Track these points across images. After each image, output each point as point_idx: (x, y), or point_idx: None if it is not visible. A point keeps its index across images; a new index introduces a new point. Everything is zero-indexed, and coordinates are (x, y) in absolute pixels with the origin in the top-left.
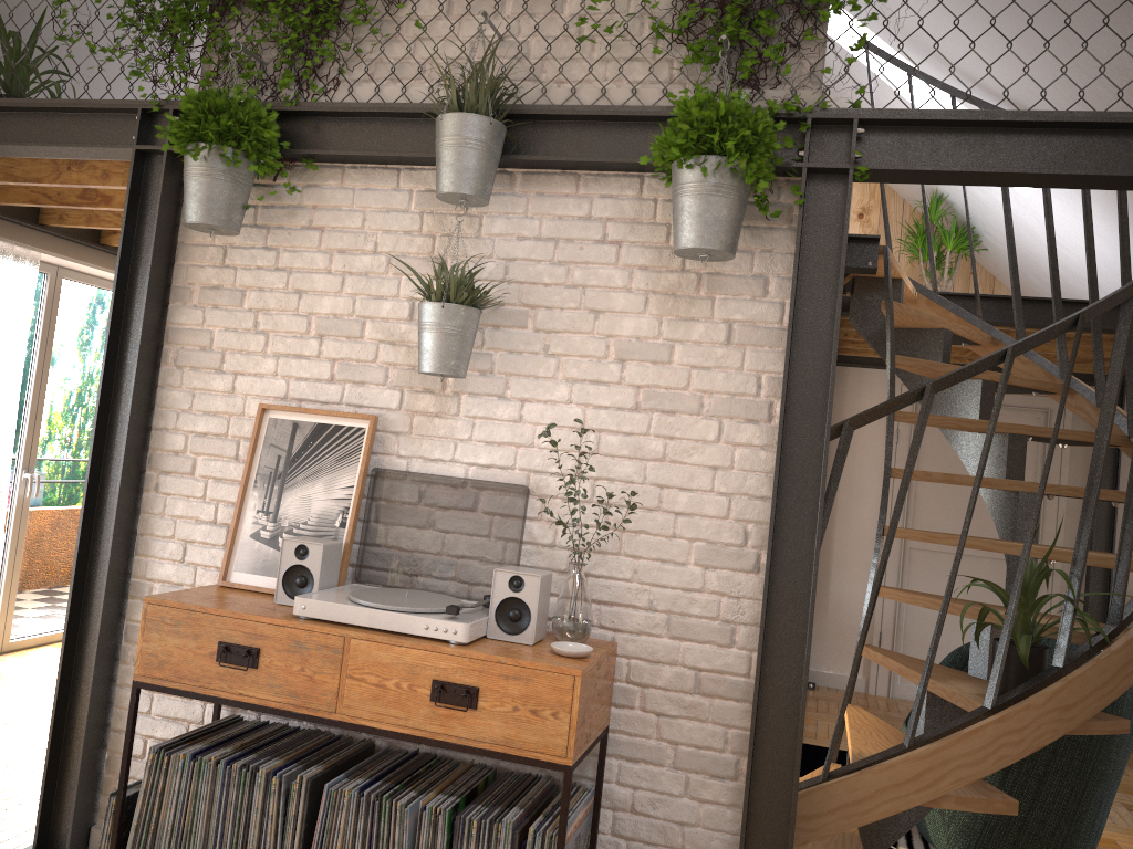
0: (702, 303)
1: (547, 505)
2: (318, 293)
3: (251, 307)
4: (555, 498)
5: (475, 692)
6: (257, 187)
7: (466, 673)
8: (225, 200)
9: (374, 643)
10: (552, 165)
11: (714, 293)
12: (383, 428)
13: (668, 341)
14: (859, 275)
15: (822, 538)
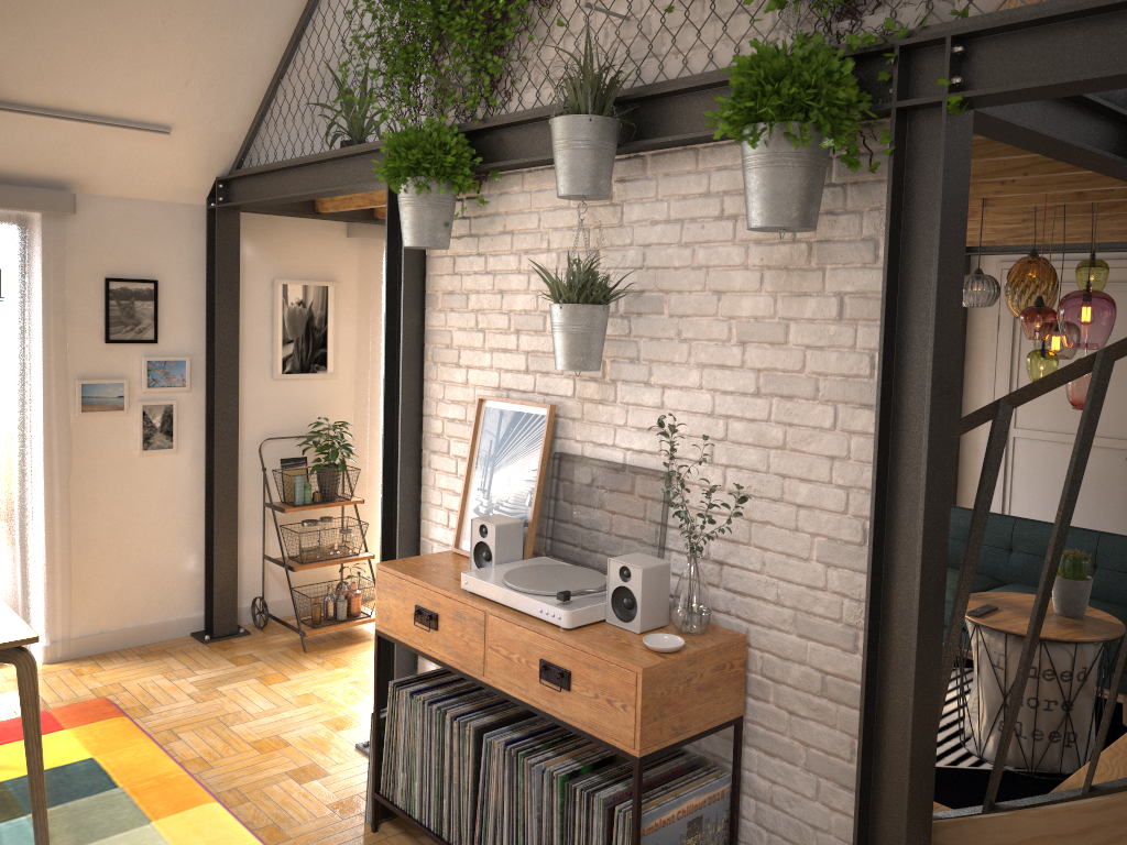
0: (812, 275)
1: (687, 491)
2: (513, 292)
3: (473, 308)
4: (694, 484)
5: (566, 675)
6: (469, 200)
7: (561, 657)
8: (425, 223)
9: (502, 621)
10: (668, 144)
11: (824, 263)
12: (563, 414)
13: (783, 319)
14: None
15: (981, 536)
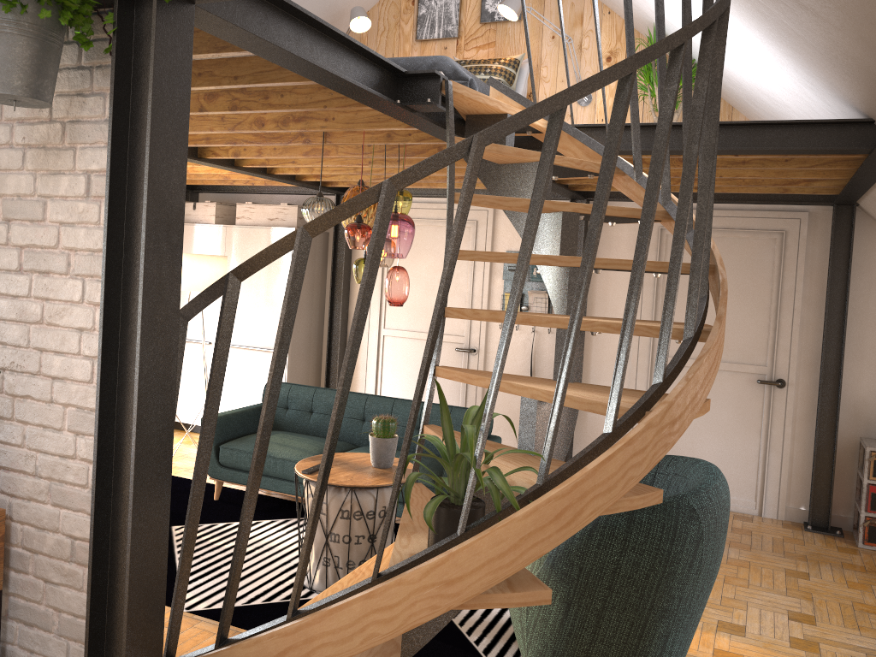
0: (66, 154)
1: None
2: None
3: None
4: None
5: None
6: None
7: None
8: None
9: None
10: None
11: (75, 143)
12: None
13: (42, 197)
14: (469, 114)
15: (218, 398)
